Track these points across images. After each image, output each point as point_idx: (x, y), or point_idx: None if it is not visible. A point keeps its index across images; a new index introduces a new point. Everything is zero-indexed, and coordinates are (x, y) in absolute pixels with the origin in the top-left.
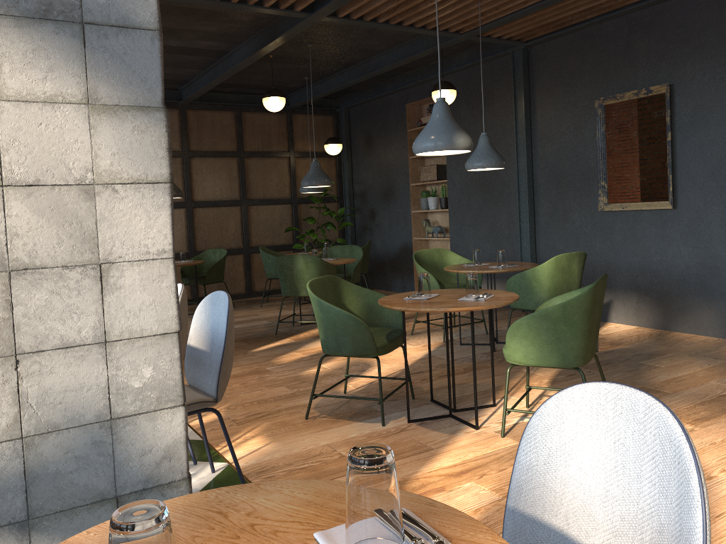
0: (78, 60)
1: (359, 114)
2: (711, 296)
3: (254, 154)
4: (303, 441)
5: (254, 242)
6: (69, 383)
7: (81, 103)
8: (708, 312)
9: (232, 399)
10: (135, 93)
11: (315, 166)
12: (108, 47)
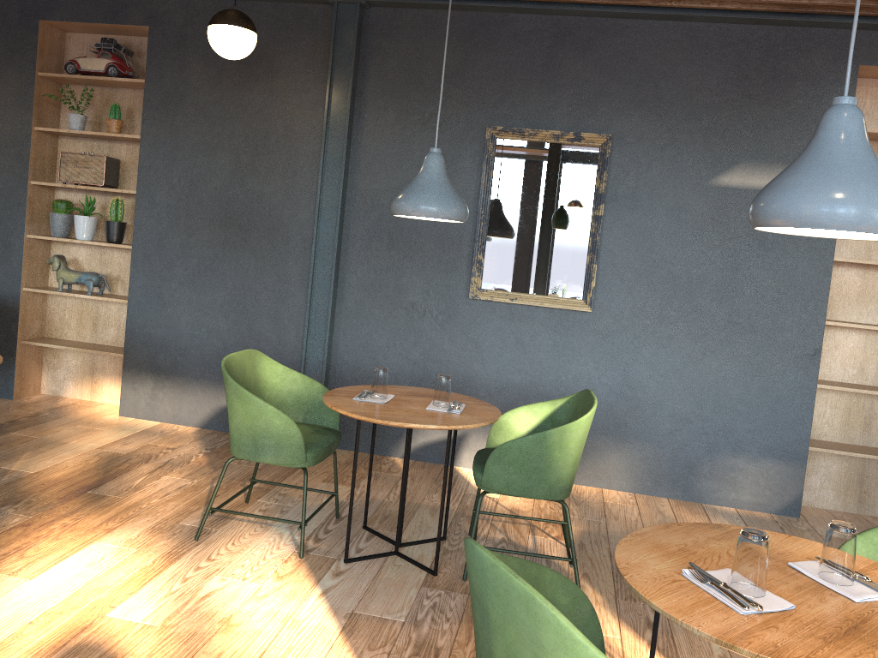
0: None
1: None
2: (624, 436)
3: None
4: None
5: None
6: None
7: None
8: (617, 457)
9: None
10: None
11: None
12: None
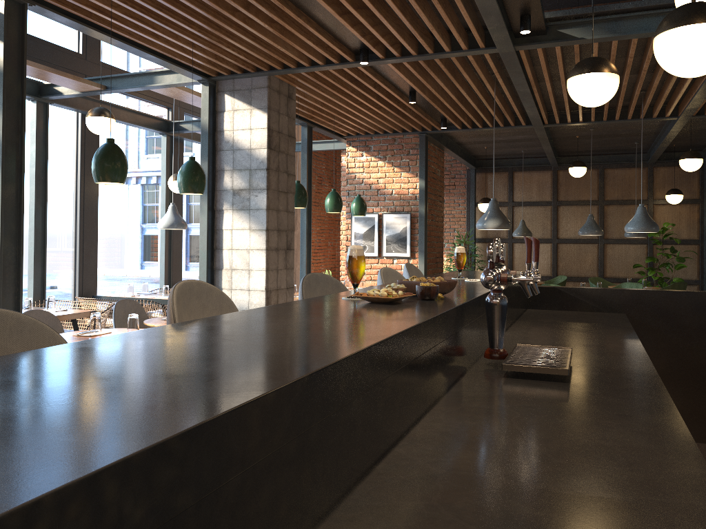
0: (248, 219)
1: None
2: None
3: (612, 202)
4: None
5: (608, 274)
6: (241, 298)
7: (248, 229)
8: None
9: None
10: (260, 226)
11: (588, 220)
12: (254, 215)
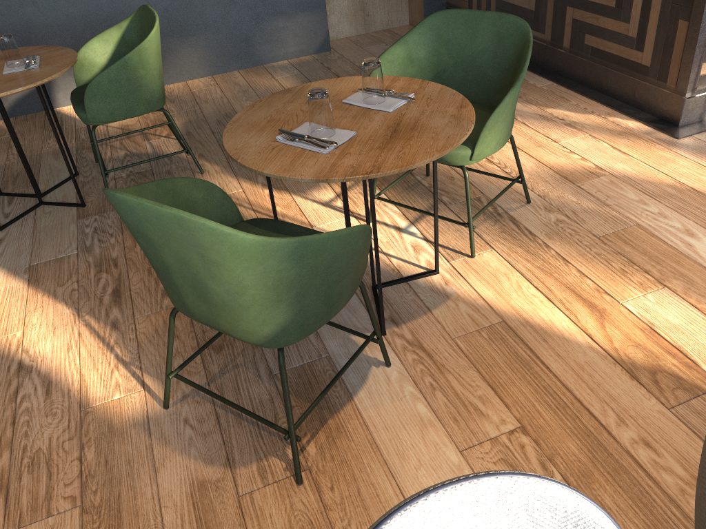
0: None
1: None
2: (188, 32)
3: None
4: None
5: None
6: None
7: None
8: (189, 52)
9: None
10: None
11: None
12: None
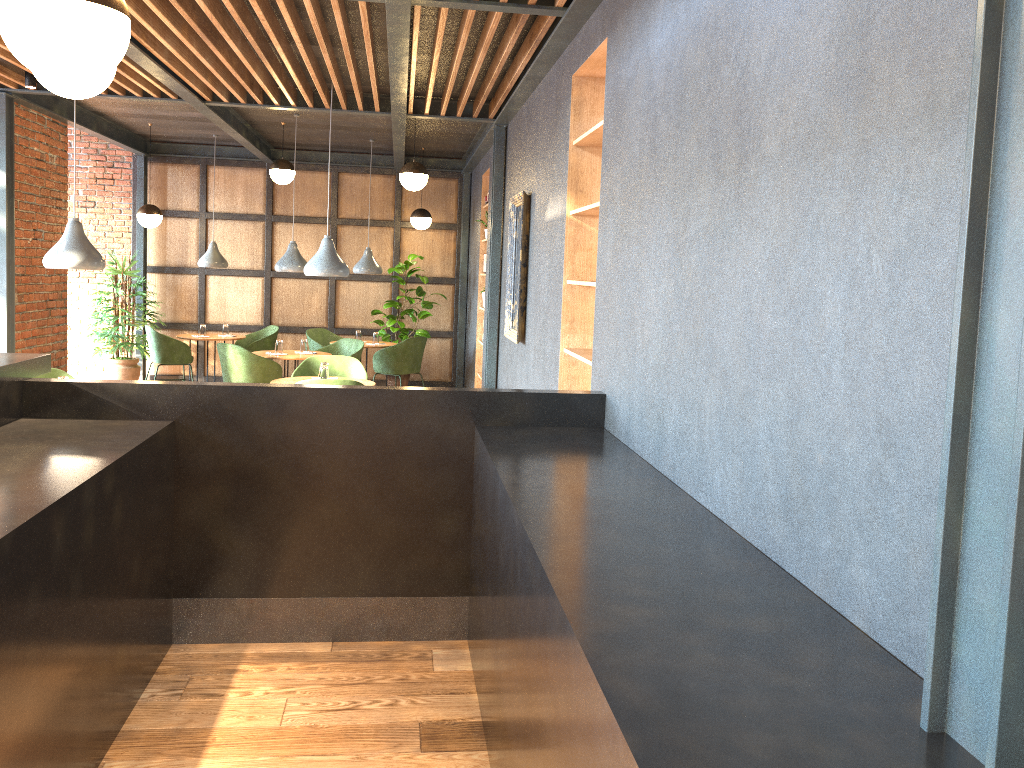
0: None
1: (473, 180)
2: None
3: (349, 221)
4: None
5: (341, 322)
6: None
7: None
8: None
9: None
10: None
11: (289, 250)
12: None
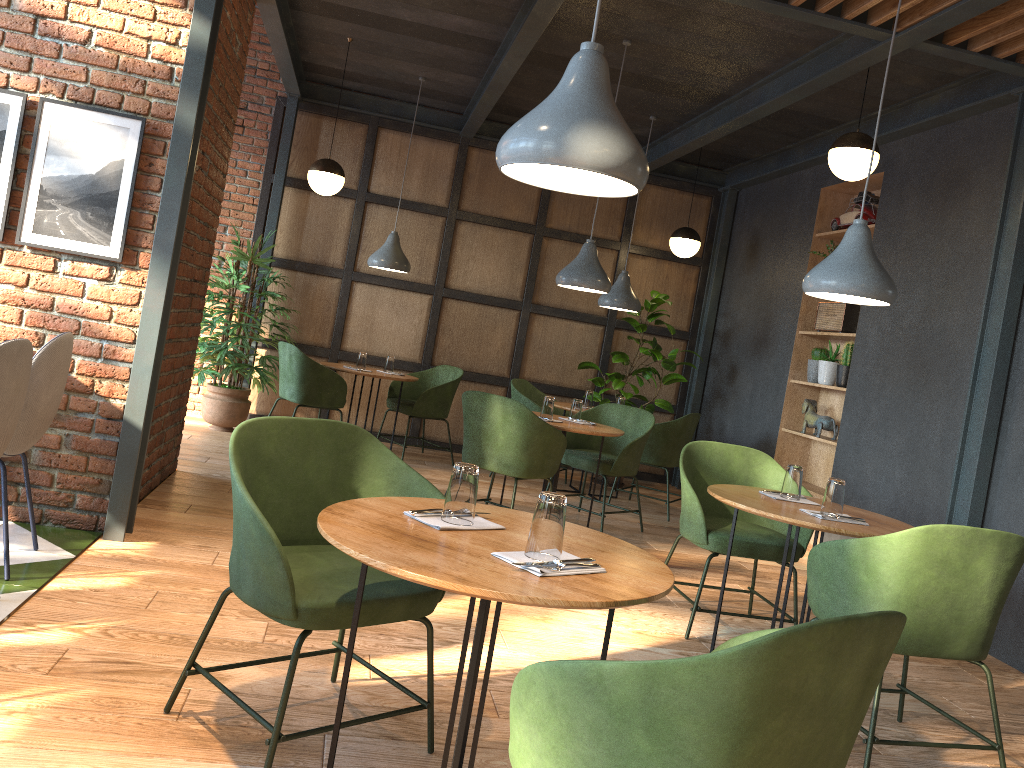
0: None
1: (751, 200)
2: None
3: (560, 234)
4: (56, 767)
5: (528, 373)
6: None
7: None
8: None
9: (147, 614)
10: None
11: (586, 253)
12: None
